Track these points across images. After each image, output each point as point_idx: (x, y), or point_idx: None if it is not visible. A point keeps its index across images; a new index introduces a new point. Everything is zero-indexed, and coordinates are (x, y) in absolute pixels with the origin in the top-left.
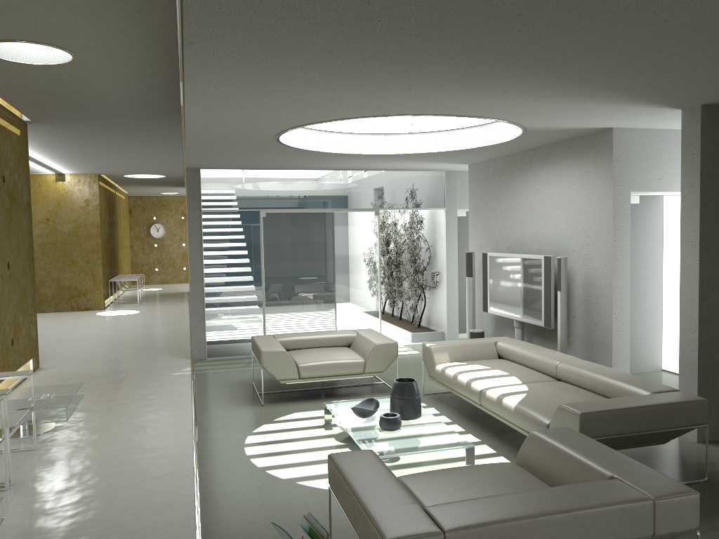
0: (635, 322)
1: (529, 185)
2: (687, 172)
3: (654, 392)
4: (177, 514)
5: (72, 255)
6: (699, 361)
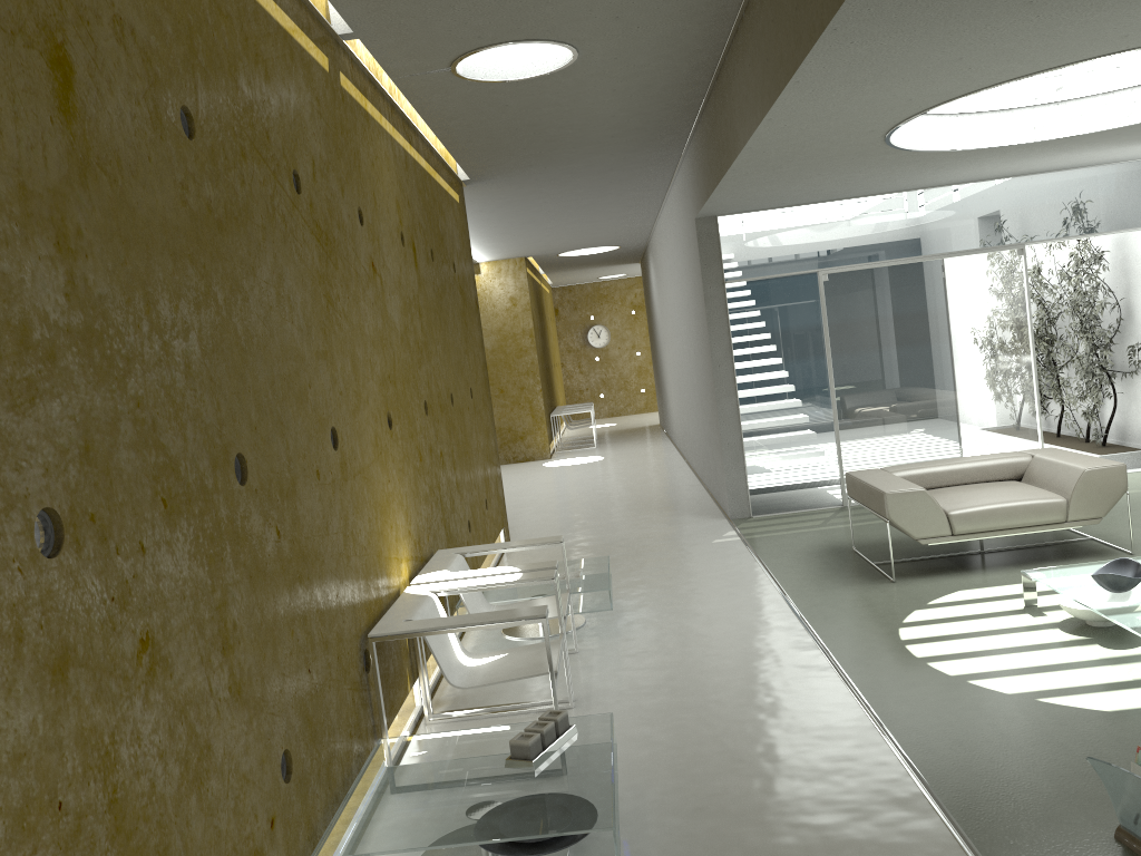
0: None
1: None
2: None
3: None
4: (859, 746)
5: (500, 381)
6: None
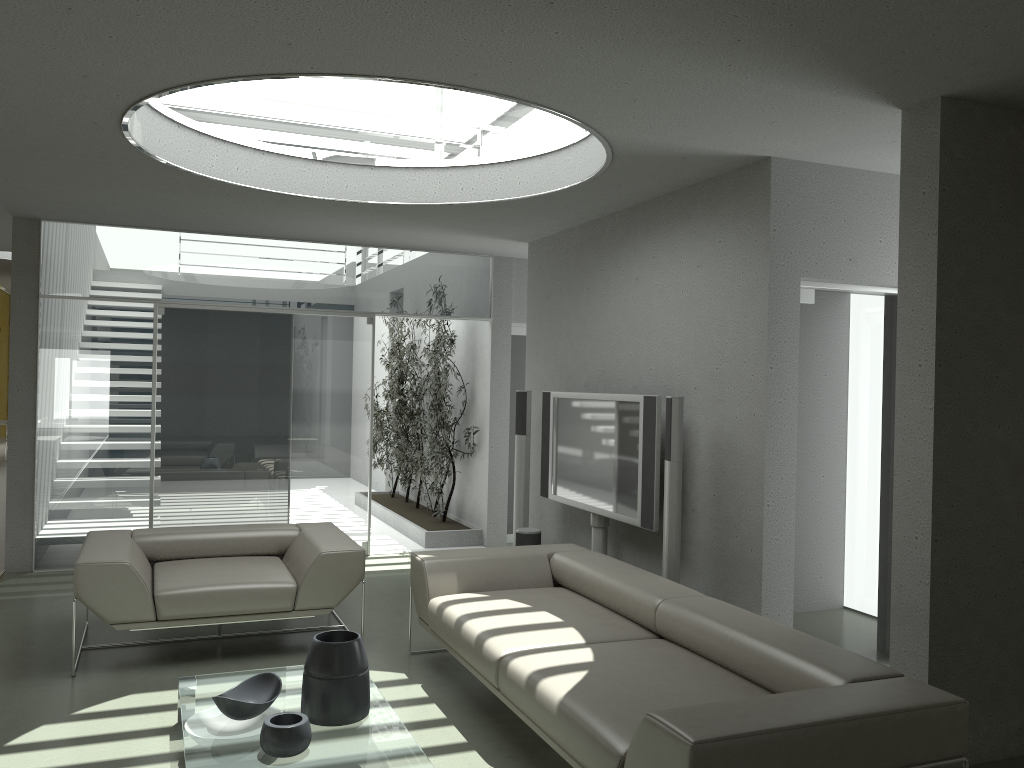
0: (803, 523)
1: (624, 273)
2: (911, 231)
3: (853, 680)
4: None
5: None
6: (933, 607)
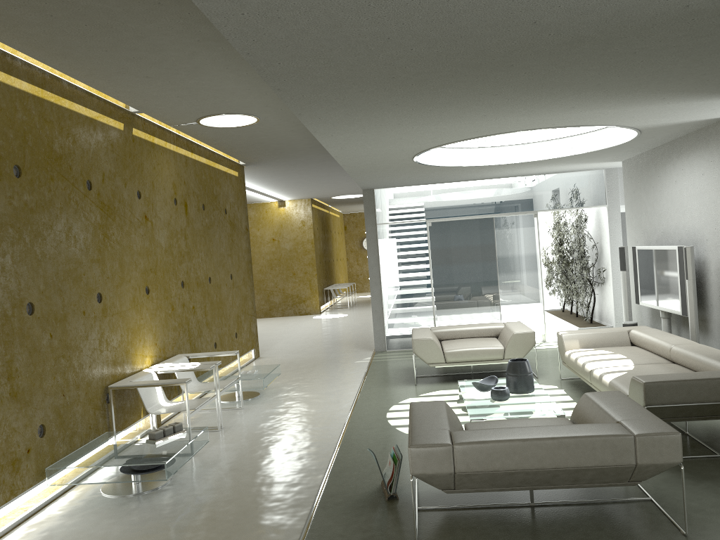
0: None
1: (669, 178)
2: None
3: None
4: (322, 450)
5: (293, 268)
6: None
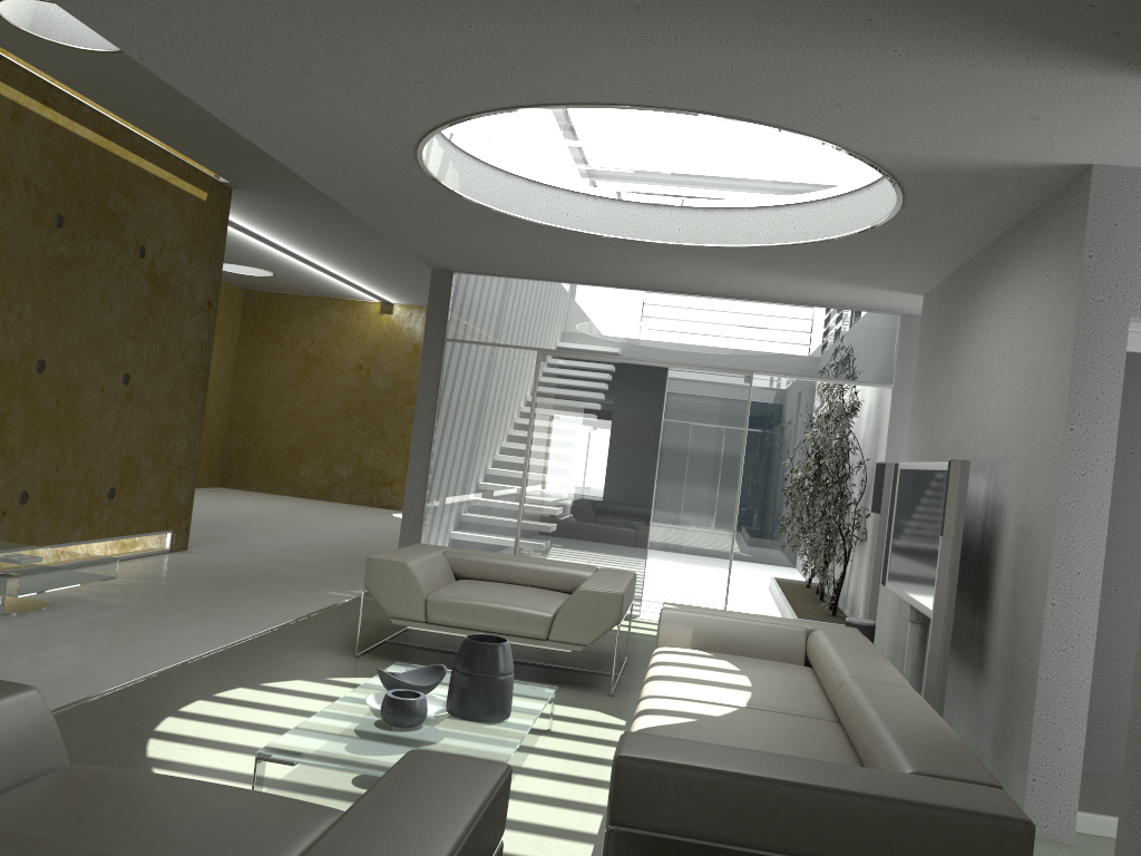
0: (1130, 642)
1: (980, 322)
2: None
3: (918, 773)
4: None
5: (384, 423)
6: None
